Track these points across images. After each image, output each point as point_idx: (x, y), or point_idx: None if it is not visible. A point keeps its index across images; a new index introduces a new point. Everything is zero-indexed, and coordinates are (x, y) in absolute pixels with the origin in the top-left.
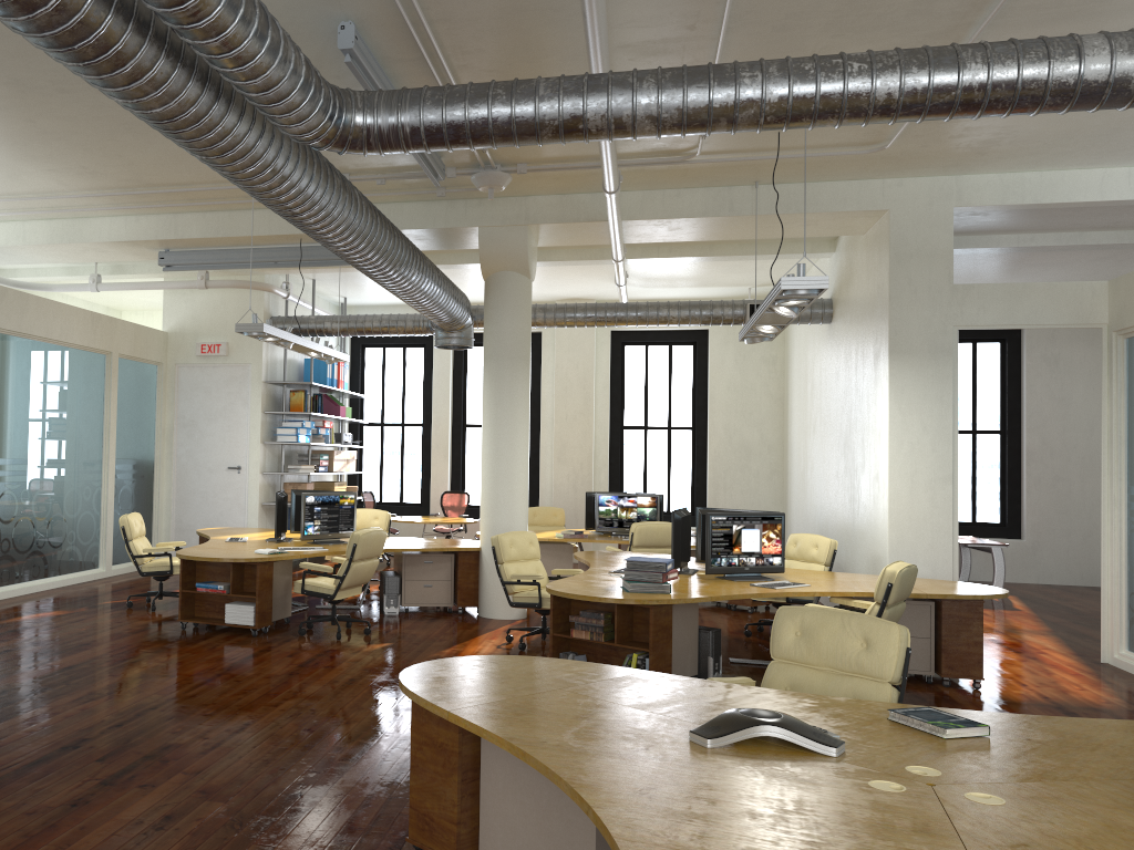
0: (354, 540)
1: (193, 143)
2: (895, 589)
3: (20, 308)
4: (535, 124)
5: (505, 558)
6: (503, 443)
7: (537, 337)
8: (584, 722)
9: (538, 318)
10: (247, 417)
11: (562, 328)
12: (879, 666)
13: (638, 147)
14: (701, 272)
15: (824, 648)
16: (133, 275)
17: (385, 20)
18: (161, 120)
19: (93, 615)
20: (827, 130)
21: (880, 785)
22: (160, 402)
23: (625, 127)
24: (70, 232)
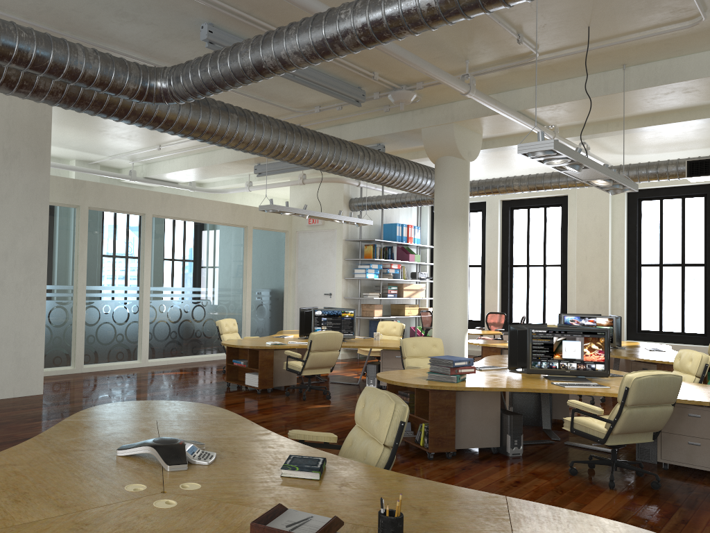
0: (311, 338)
1: (86, 112)
2: (632, 392)
3: (179, 204)
4: (240, 70)
5: (407, 354)
6: (443, 276)
7: (566, 199)
8: (104, 435)
9: (514, 186)
10: (334, 262)
11: (581, 191)
12: (379, 432)
13: (488, 58)
14: (677, 138)
15: (365, 417)
16: (269, 179)
17: (225, 17)
18: (52, 104)
19: (197, 375)
20: (631, 16)
21: (135, 486)
22: (286, 254)
23: (286, 62)
24: (207, 160)
